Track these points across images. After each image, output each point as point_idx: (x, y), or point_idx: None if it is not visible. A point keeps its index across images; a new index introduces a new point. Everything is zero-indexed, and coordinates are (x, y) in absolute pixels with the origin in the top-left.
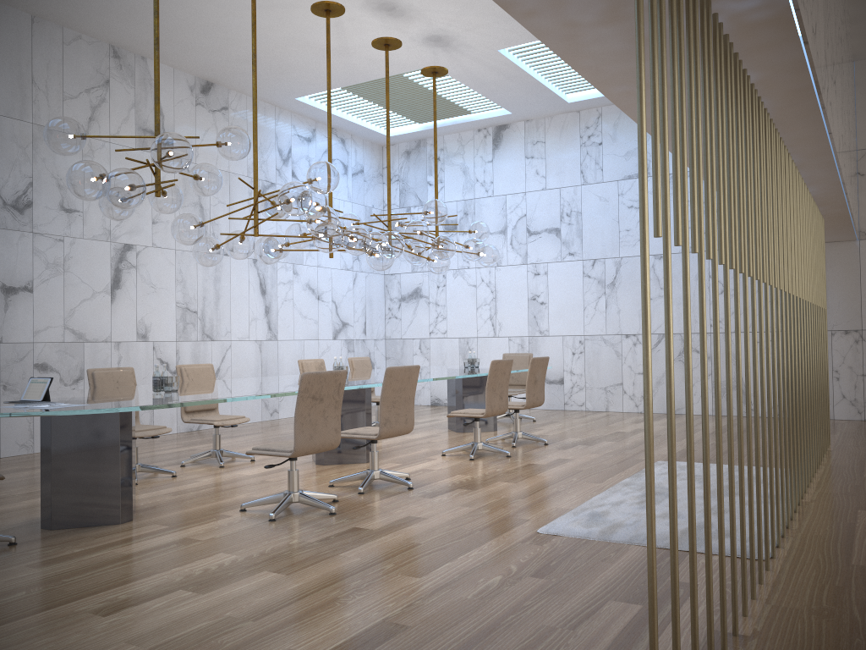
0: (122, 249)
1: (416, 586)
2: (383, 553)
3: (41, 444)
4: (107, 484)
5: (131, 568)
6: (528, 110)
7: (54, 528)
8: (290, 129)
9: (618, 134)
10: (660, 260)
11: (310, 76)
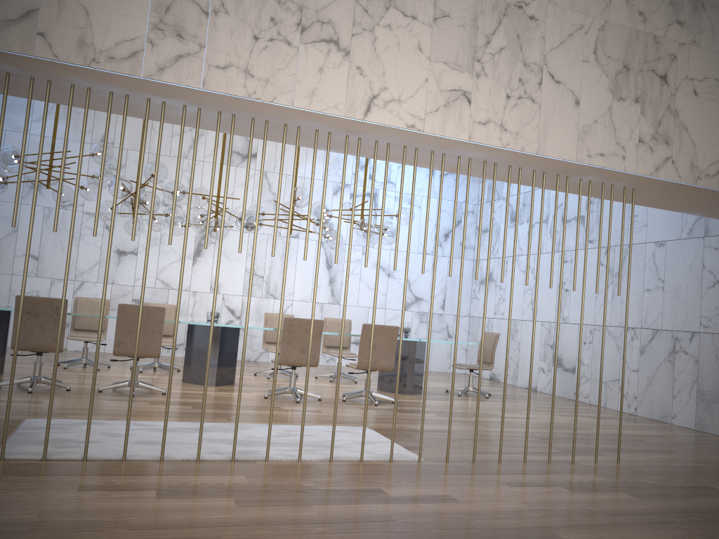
0: None
1: None
2: None
3: None
4: None
5: None
6: None
7: None
8: None
9: None
10: (659, 247)
11: None
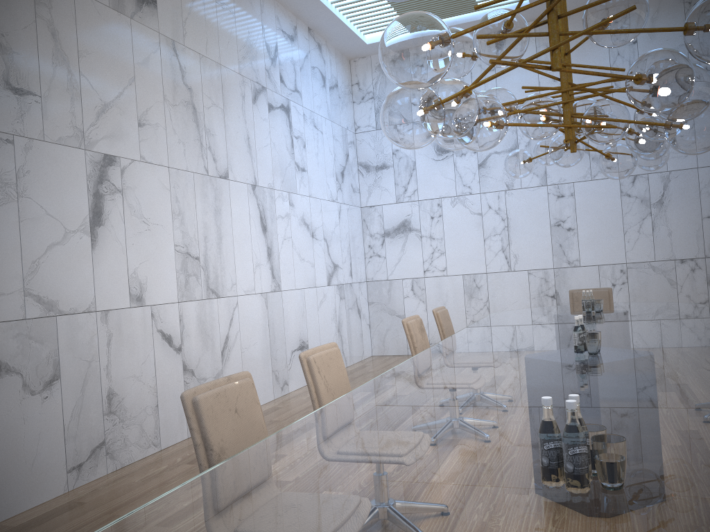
0: (101, 162)
1: None
2: None
3: None
4: None
5: None
6: None
7: None
8: (274, 21)
9: None
10: None
11: None
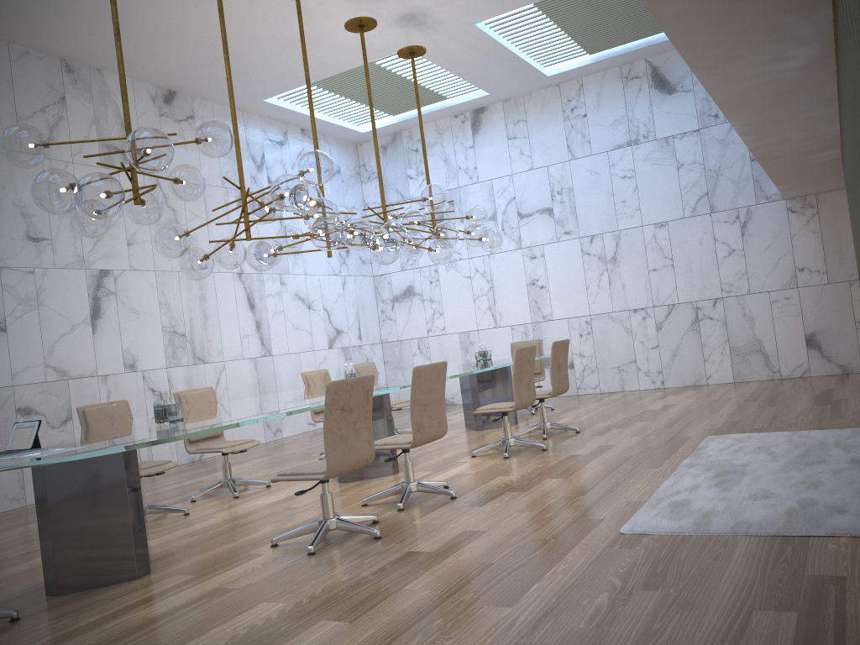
0: (98, 275)
1: (512, 619)
2: (454, 579)
3: (36, 498)
4: (118, 535)
5: (161, 635)
6: (506, 89)
7: (61, 593)
8: (261, 134)
9: (602, 103)
10: (660, 228)
11: (278, 73)
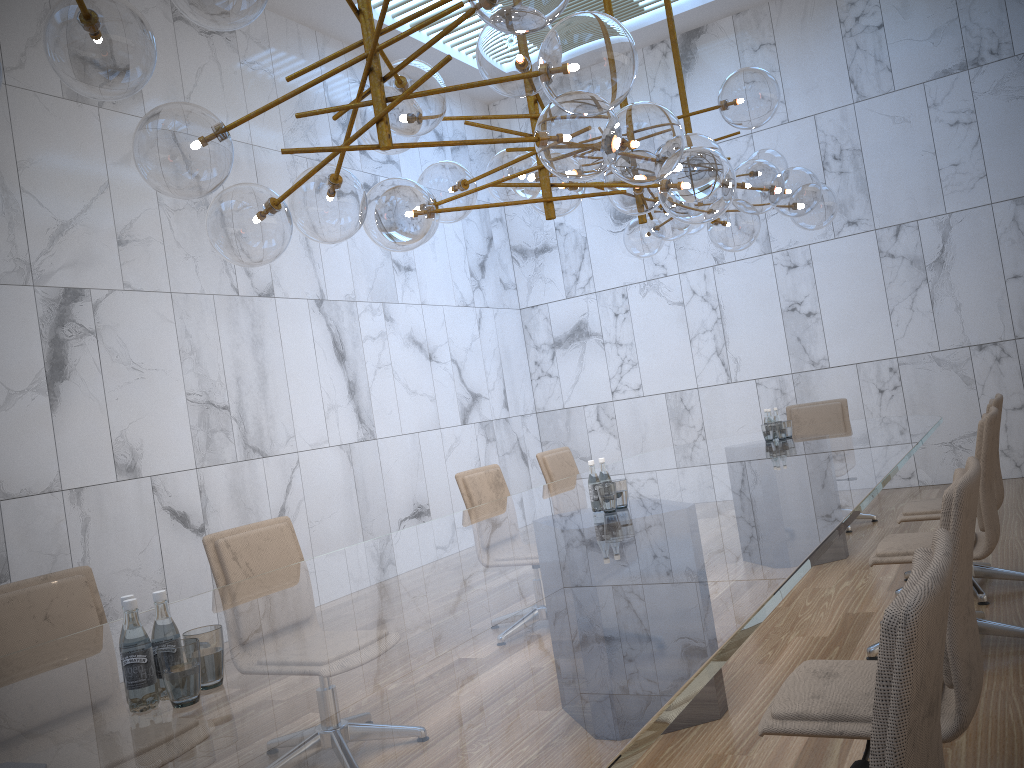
0: (60, 299)
1: None
2: None
3: None
4: None
5: None
6: None
7: None
8: (345, 72)
9: (912, 3)
10: None
11: None
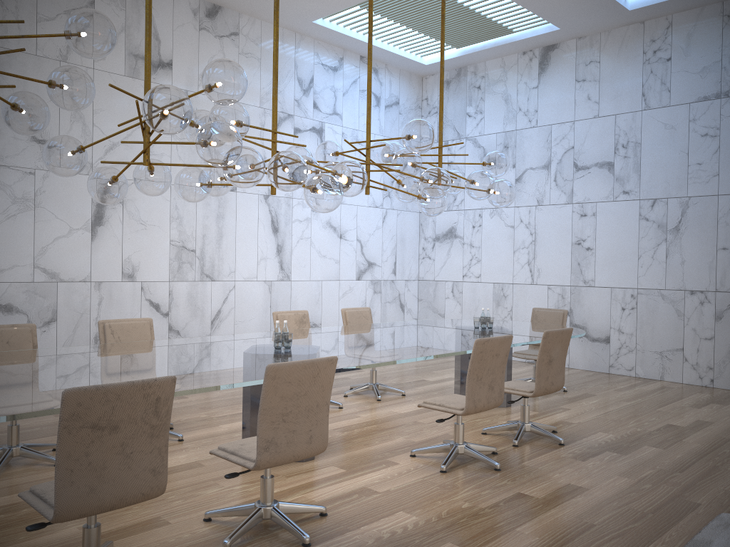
0: None
1: None
2: None
3: None
4: None
5: None
6: (579, 23)
7: None
8: (313, 58)
9: (693, 45)
10: None
11: None
